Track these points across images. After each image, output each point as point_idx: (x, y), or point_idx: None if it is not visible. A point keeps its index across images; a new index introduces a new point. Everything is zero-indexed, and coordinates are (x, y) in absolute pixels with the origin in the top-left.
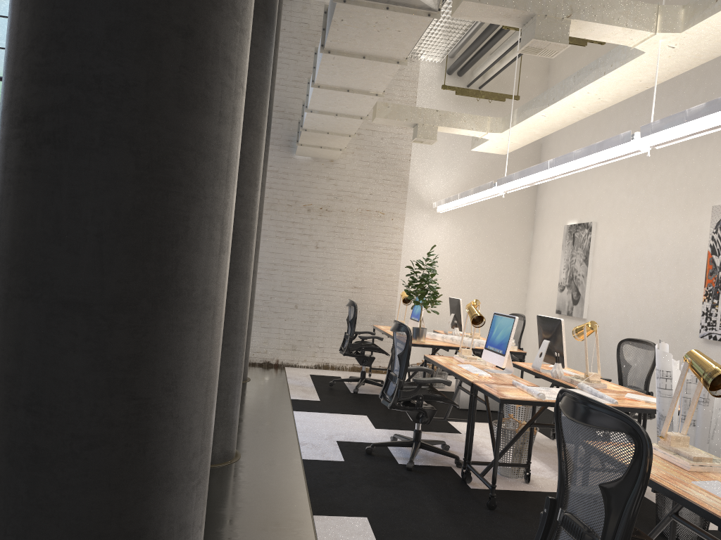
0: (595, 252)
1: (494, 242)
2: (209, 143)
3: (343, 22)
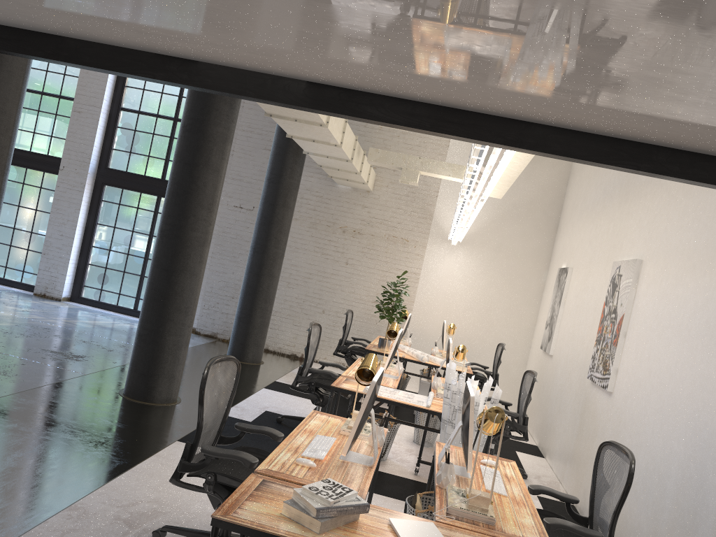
0: (567, 295)
1: (508, 277)
2: None
3: None
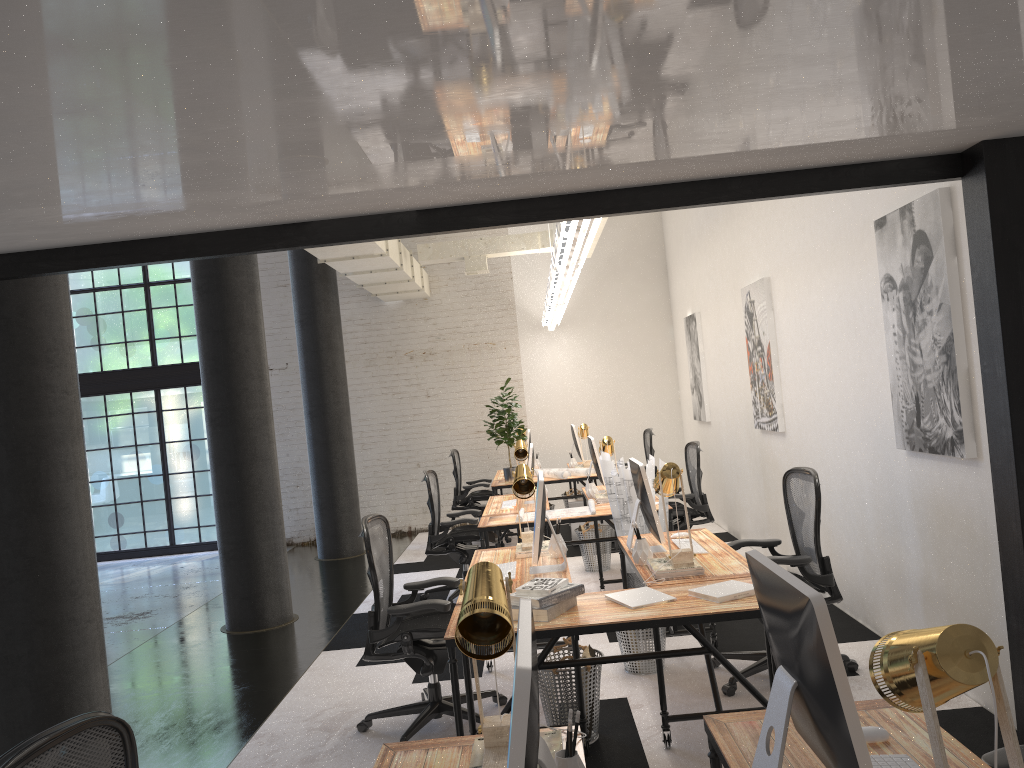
0: (704, 346)
1: (629, 349)
2: (45, 429)
3: None
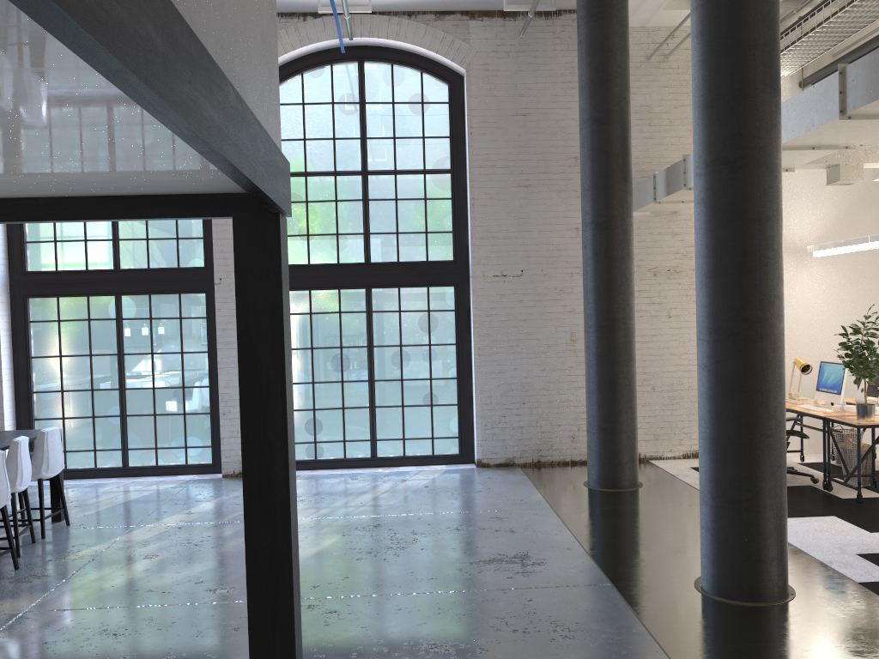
0: None
1: None
2: None
3: None
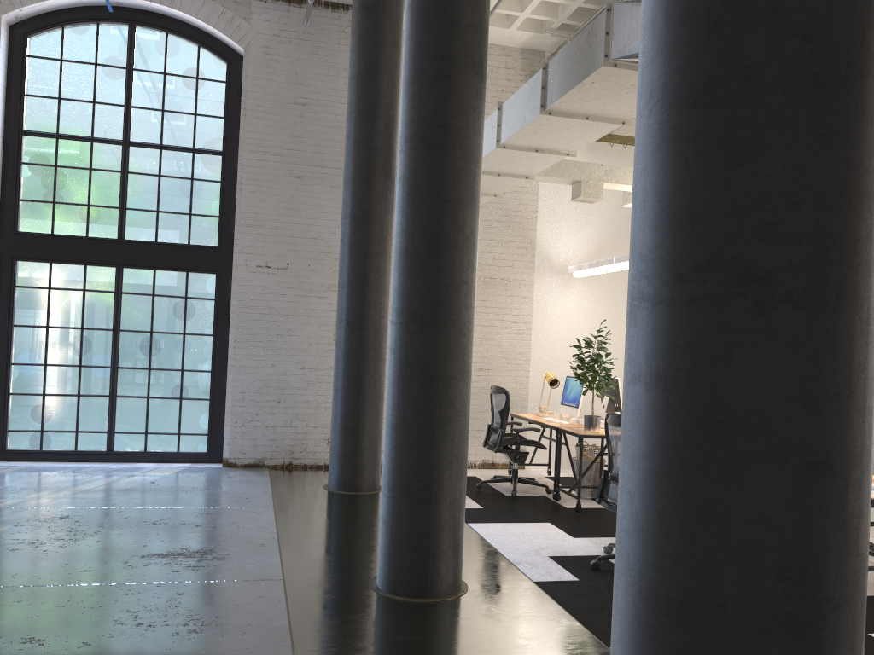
0: None
1: None
2: None
3: (591, 85)
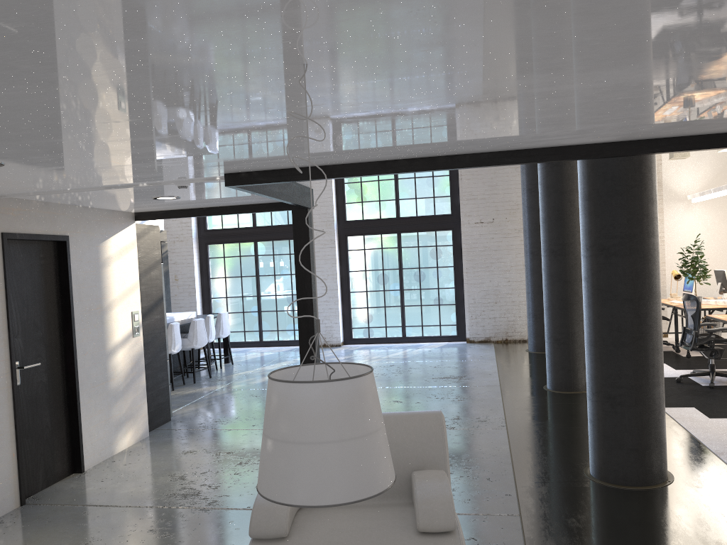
0: None
1: None
2: (655, 245)
3: None
